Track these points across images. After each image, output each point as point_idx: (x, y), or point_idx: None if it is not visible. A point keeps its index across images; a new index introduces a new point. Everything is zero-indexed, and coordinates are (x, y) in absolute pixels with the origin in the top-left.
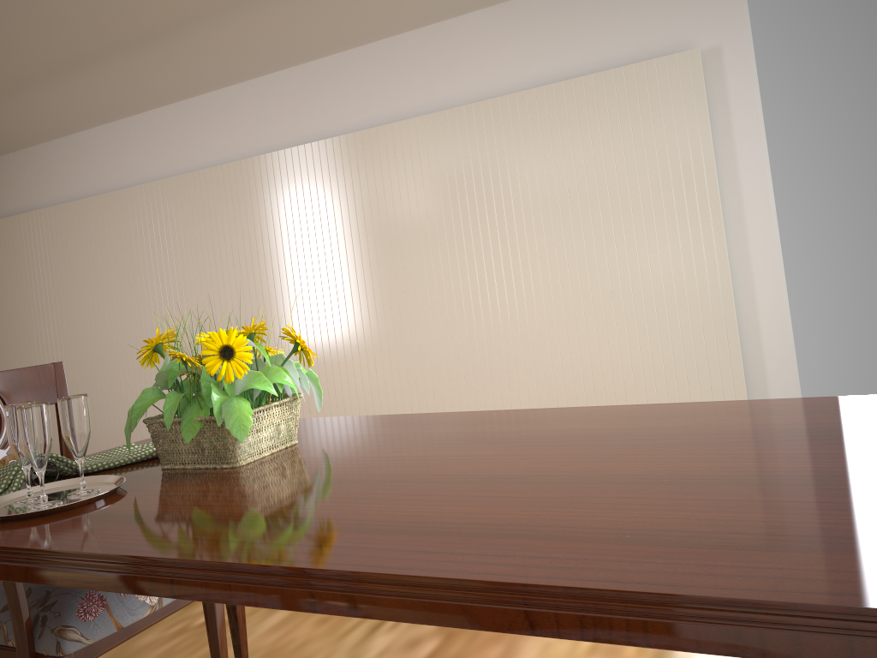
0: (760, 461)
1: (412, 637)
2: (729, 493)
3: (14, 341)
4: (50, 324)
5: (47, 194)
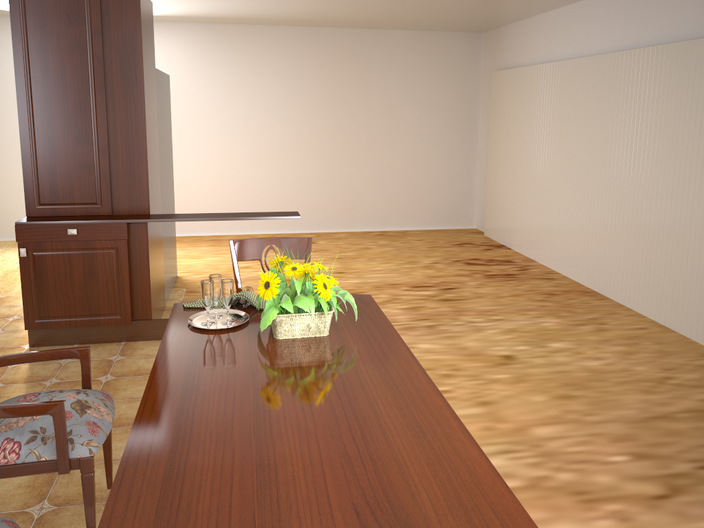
0: (308, 486)
1: (512, 471)
2: (242, 486)
3: (498, 156)
4: (515, 150)
5: (528, 56)
